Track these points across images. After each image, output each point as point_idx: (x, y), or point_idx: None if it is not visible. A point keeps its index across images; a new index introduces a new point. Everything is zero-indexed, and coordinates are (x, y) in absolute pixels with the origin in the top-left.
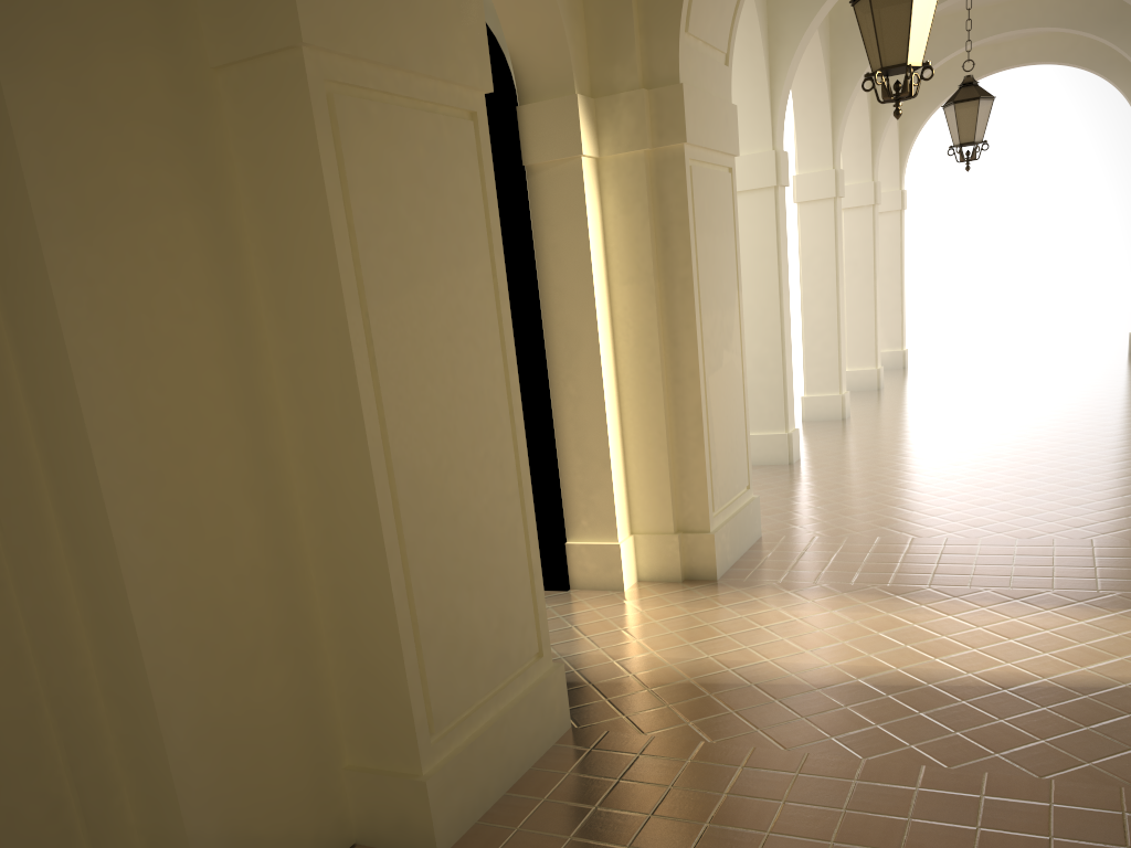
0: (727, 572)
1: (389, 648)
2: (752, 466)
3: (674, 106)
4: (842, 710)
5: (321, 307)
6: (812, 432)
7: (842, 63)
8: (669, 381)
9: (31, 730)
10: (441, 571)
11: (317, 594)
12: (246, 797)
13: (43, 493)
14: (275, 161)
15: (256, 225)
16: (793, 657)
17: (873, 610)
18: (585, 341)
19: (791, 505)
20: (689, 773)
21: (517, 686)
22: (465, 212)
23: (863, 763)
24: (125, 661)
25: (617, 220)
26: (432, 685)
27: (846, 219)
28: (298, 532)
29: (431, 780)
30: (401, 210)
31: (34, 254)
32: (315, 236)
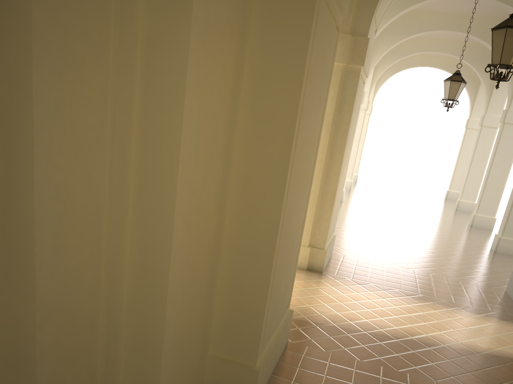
0: (325, 269)
1: (258, 300)
2: None
3: (362, 47)
4: (413, 353)
5: (281, 113)
6: None
7: (377, 44)
8: (324, 175)
9: (93, 326)
10: (282, 262)
11: (222, 263)
12: (179, 372)
13: (130, 185)
14: (280, 25)
15: (254, 57)
16: (377, 320)
17: (401, 301)
18: None
19: (338, 239)
20: (358, 377)
21: (281, 320)
22: (326, 78)
23: (436, 383)
24: (152, 293)
25: None
26: (267, 320)
27: None
28: (224, 229)
29: (260, 370)
30: (317, 70)
31: (182, 42)
32: (291, 74)
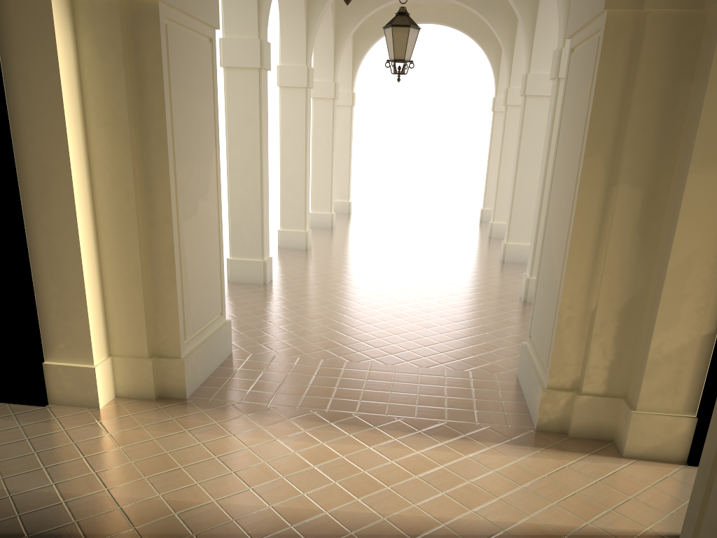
0: (197, 390)
1: None
2: (236, 283)
3: None
4: None
5: None
6: (284, 257)
7: None
8: (145, 223)
9: None
10: None
11: None
12: None
13: None
14: None
15: None
16: (238, 497)
17: (311, 438)
18: (59, 177)
19: (260, 322)
20: None
21: None
22: None
23: None
24: None
25: (93, 63)
26: None
27: (315, 105)
28: None
29: None
30: None
31: None
32: None
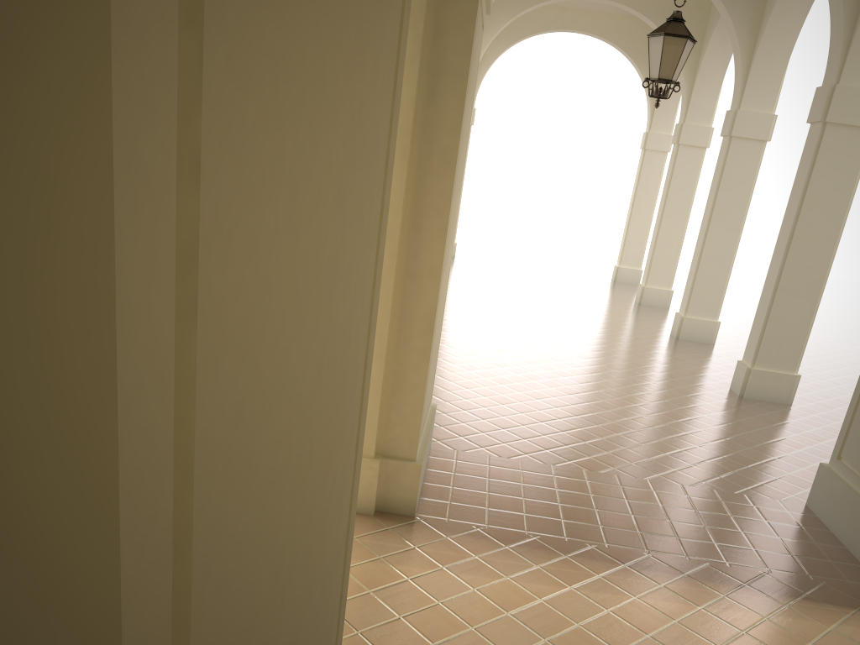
0: (420, 503)
1: None
2: None
3: None
4: None
5: None
6: None
7: None
8: (401, 274)
9: None
10: None
11: None
12: None
13: None
14: None
15: None
16: None
17: (616, 589)
18: None
19: (439, 404)
20: None
21: None
22: None
23: None
24: None
25: None
26: None
27: None
28: None
29: None
30: None
31: None
32: None
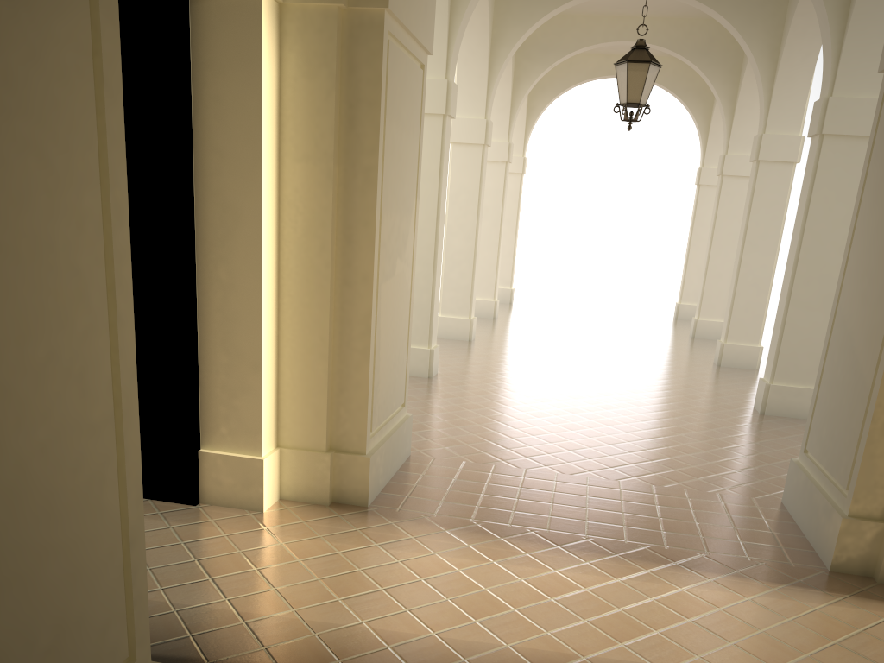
0: (378, 497)
1: None
2: None
3: None
4: None
5: None
6: (445, 349)
7: (502, 26)
8: (338, 282)
9: None
10: None
11: None
12: None
13: None
14: None
15: None
16: (463, 631)
17: (538, 564)
18: (245, 220)
19: (435, 422)
20: None
21: None
22: None
23: None
24: None
25: (298, 84)
26: None
27: None
28: None
29: None
30: None
31: None
32: None
